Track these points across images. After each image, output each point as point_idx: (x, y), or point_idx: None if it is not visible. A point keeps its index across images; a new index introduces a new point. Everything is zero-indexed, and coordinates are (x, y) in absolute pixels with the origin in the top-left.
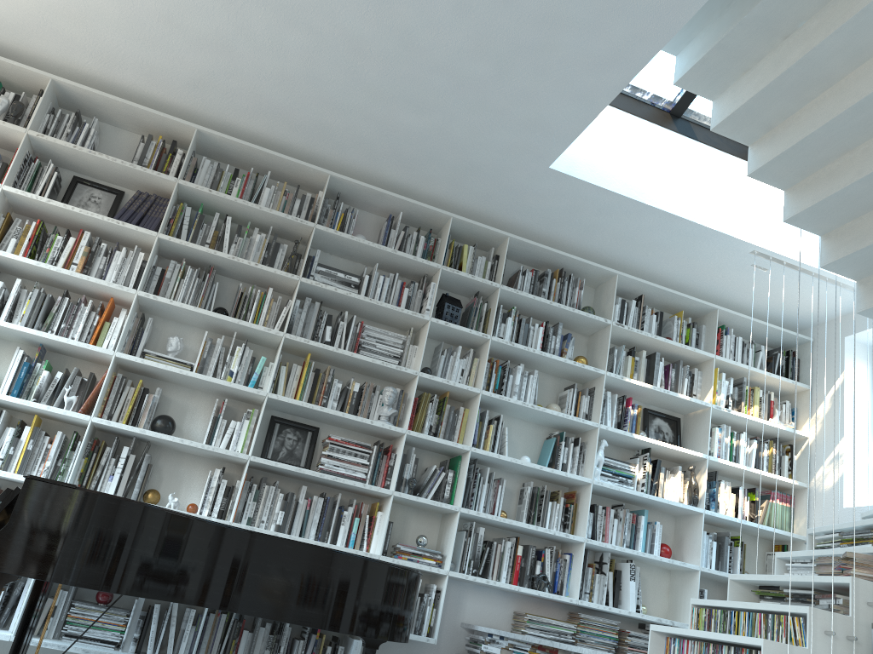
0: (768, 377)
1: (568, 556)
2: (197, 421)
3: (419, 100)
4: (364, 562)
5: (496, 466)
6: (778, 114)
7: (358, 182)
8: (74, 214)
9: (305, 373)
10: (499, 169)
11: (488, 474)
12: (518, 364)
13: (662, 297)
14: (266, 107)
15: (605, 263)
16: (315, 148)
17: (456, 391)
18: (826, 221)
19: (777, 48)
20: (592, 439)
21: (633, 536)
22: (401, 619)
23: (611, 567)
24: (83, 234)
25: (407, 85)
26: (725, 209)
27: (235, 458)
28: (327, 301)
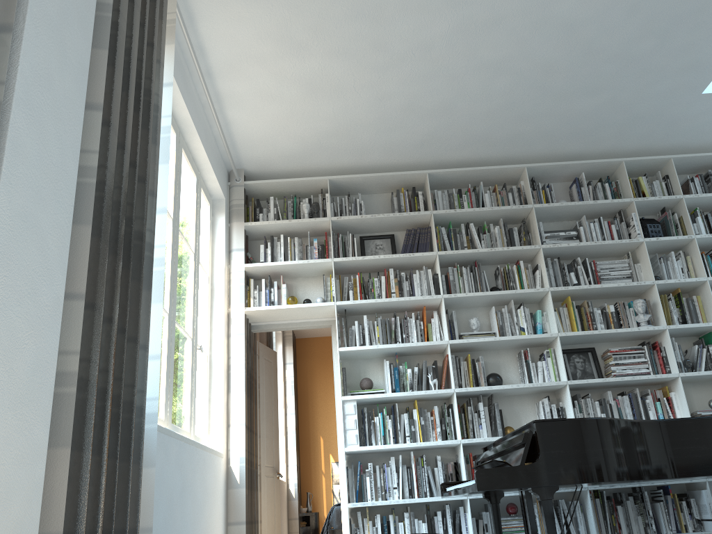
0: None
1: None
2: (509, 371)
3: (594, 87)
4: None
5: None
6: None
7: (547, 164)
8: (380, 260)
9: (572, 311)
10: (658, 111)
11: None
12: None
13: None
14: (473, 138)
15: None
16: (508, 153)
17: (685, 285)
18: None
19: None
20: None
21: None
22: None
23: None
24: (389, 271)
25: (585, 80)
26: None
27: (555, 386)
28: (560, 255)
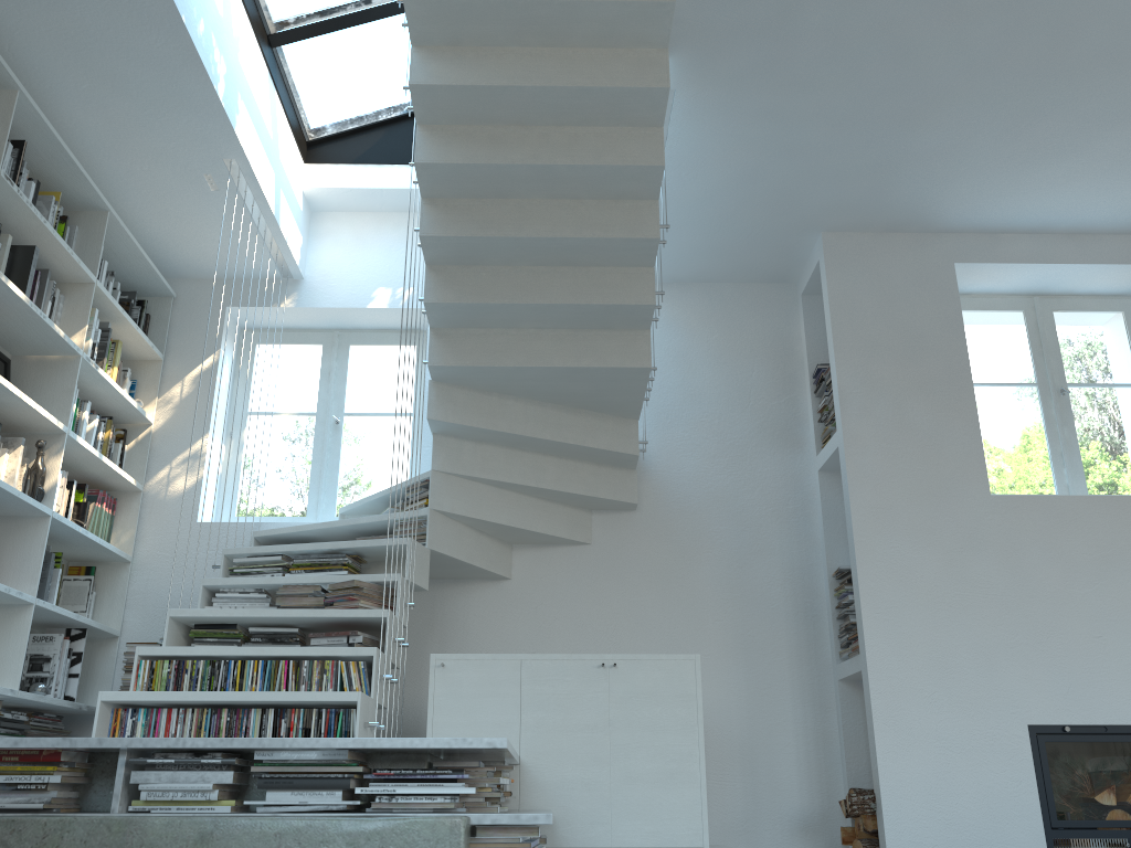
0: (132, 331)
1: None
2: None
3: None
4: None
5: None
6: (482, 36)
7: None
8: None
9: None
10: None
11: None
12: None
13: (47, 159)
14: None
15: None
16: None
17: None
18: (449, 187)
19: None
20: None
21: None
22: None
23: None
24: None
25: None
26: (234, 85)
27: None
28: None
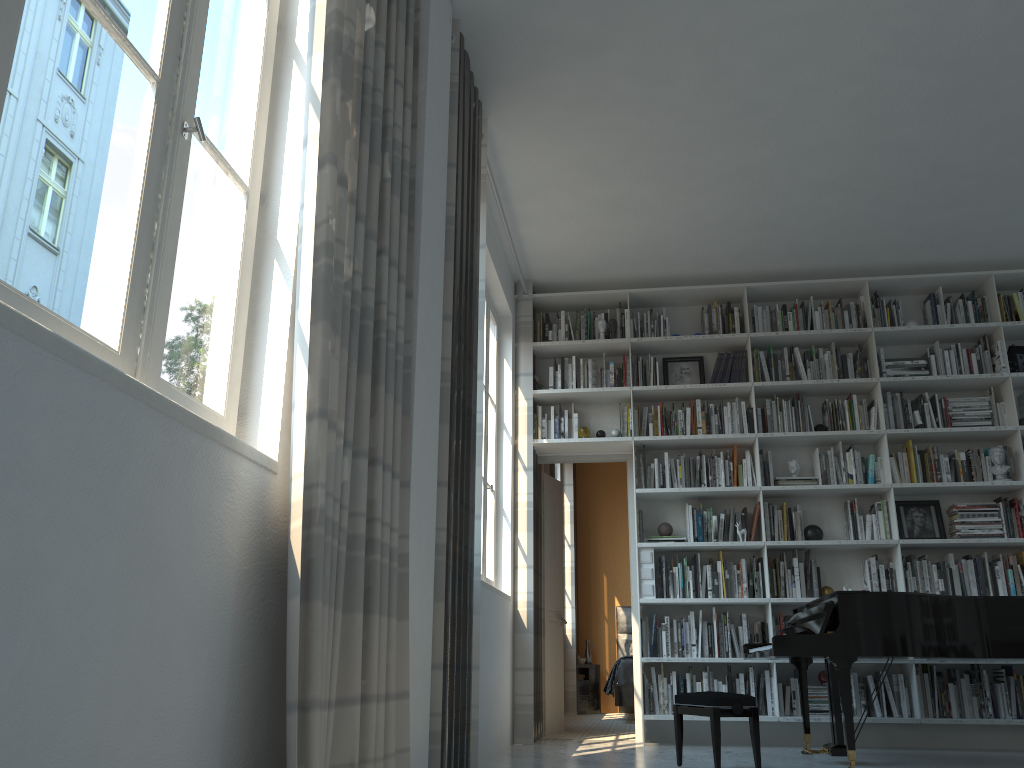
0: None
1: None
2: (833, 523)
3: (949, 201)
4: None
5: None
6: None
7: (894, 277)
8: (685, 389)
9: (913, 457)
10: None
11: None
12: None
13: None
14: (802, 250)
15: None
16: (845, 263)
17: None
18: None
19: None
20: None
21: None
22: None
23: None
24: (695, 402)
25: (938, 194)
26: None
27: (885, 545)
28: (903, 388)
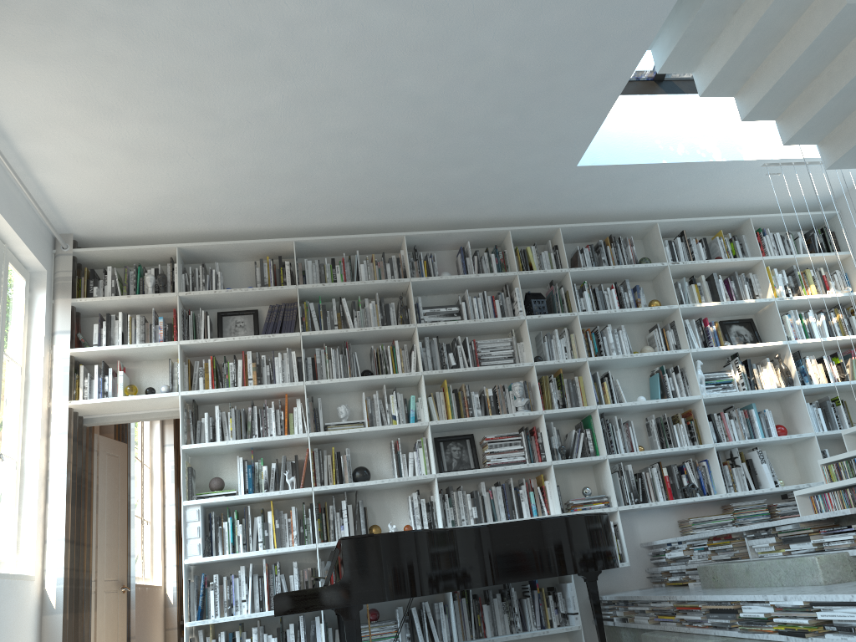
0: (813, 257)
1: (704, 462)
2: (381, 463)
3: (461, 158)
4: (570, 519)
5: (620, 412)
6: (749, 68)
7: (428, 232)
8: (235, 342)
9: (448, 396)
10: (536, 181)
11: (617, 421)
12: (606, 326)
13: (700, 226)
14: (342, 205)
15: (643, 216)
16: (385, 219)
17: (567, 366)
18: (817, 133)
19: (730, 21)
20: (688, 363)
21: (750, 428)
22: (610, 551)
23: (742, 459)
24: (247, 354)
25: (450, 151)
26: (728, 140)
27: (425, 480)
28: (440, 333)
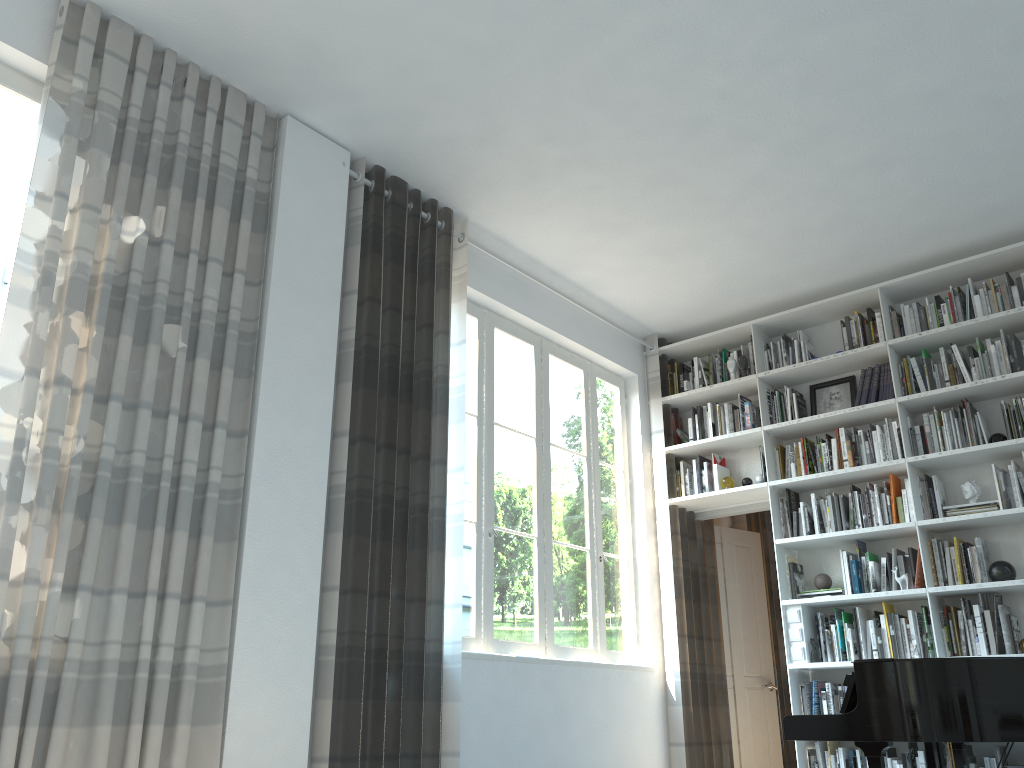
0: None
1: None
2: None
3: None
4: None
5: None
6: None
7: None
8: (822, 419)
9: None
10: None
11: None
12: None
13: None
14: (922, 232)
15: None
16: (997, 229)
17: None
18: None
19: None
20: None
21: None
22: None
23: None
24: (838, 432)
25: None
26: None
27: None
28: None
